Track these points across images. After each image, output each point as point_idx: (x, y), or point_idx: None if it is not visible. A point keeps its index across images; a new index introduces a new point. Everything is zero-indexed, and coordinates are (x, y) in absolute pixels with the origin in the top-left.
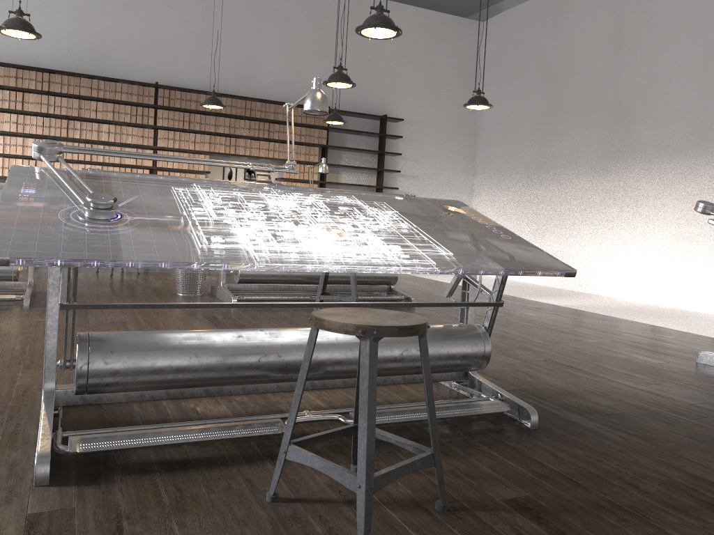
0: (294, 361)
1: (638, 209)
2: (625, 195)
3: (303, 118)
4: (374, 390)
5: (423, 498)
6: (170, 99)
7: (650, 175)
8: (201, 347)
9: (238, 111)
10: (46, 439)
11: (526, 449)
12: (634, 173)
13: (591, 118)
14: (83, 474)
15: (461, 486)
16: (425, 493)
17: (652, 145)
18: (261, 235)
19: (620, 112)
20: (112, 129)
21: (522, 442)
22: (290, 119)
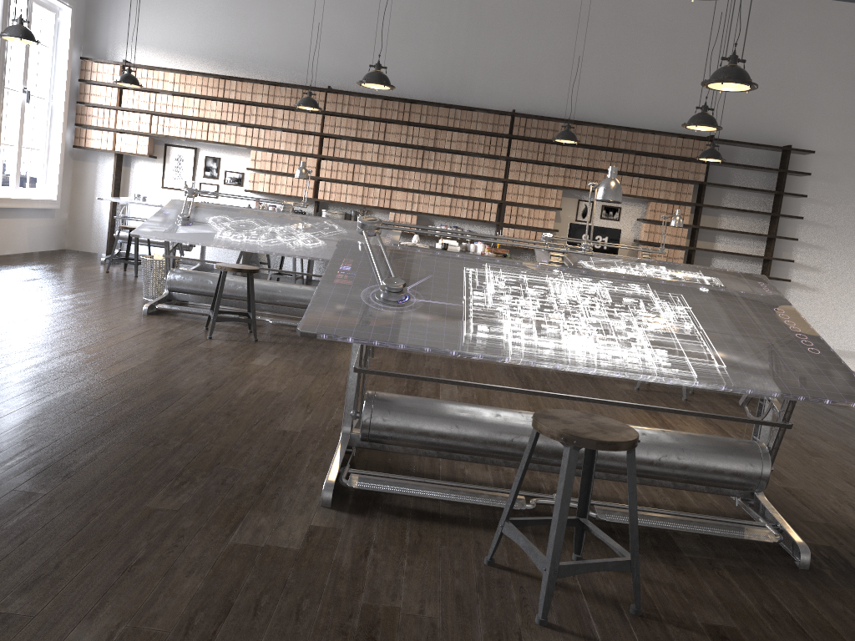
0: (545, 447)
1: None
2: None
3: (677, 149)
4: (568, 491)
5: (624, 599)
6: (526, 128)
7: None
8: (462, 419)
9: (600, 141)
10: (334, 472)
11: (773, 586)
12: None
13: None
14: (355, 505)
15: (671, 600)
16: (629, 596)
17: None
18: (524, 327)
19: None
20: (464, 160)
21: (776, 578)
22: (661, 150)
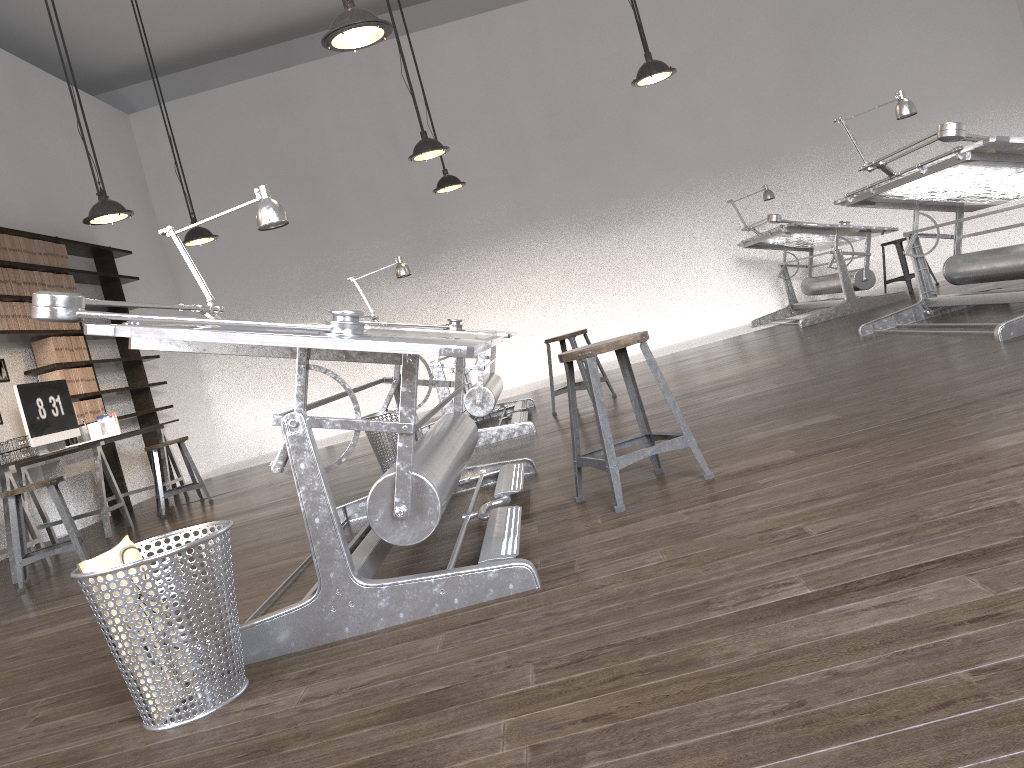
0: None
1: (480, 297)
2: (459, 288)
3: (45, 256)
4: None
5: None
6: None
7: (482, 261)
8: None
9: None
10: None
11: None
12: (462, 263)
13: (383, 217)
14: None
15: None
16: None
17: (474, 232)
18: None
19: (422, 205)
20: None
21: None
22: (32, 260)
